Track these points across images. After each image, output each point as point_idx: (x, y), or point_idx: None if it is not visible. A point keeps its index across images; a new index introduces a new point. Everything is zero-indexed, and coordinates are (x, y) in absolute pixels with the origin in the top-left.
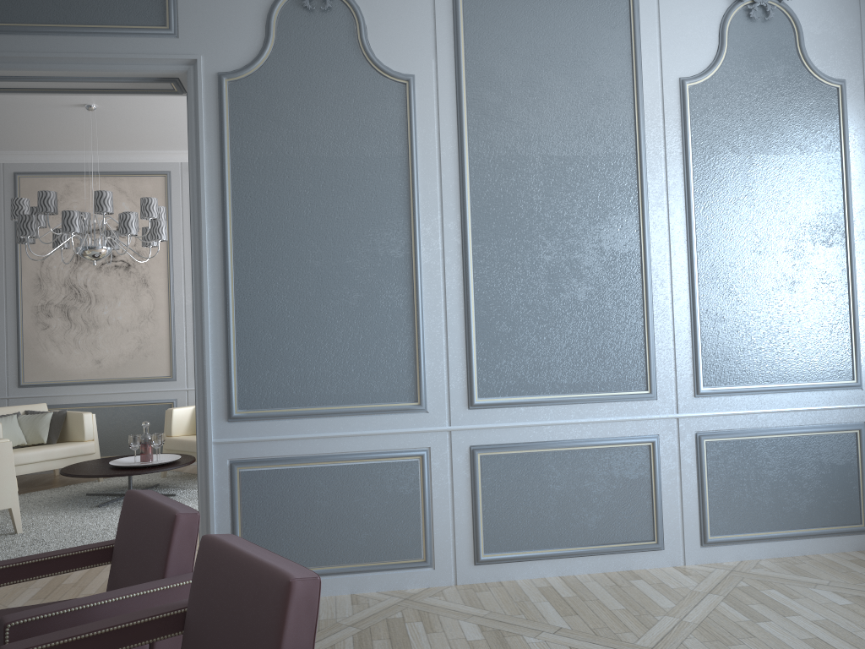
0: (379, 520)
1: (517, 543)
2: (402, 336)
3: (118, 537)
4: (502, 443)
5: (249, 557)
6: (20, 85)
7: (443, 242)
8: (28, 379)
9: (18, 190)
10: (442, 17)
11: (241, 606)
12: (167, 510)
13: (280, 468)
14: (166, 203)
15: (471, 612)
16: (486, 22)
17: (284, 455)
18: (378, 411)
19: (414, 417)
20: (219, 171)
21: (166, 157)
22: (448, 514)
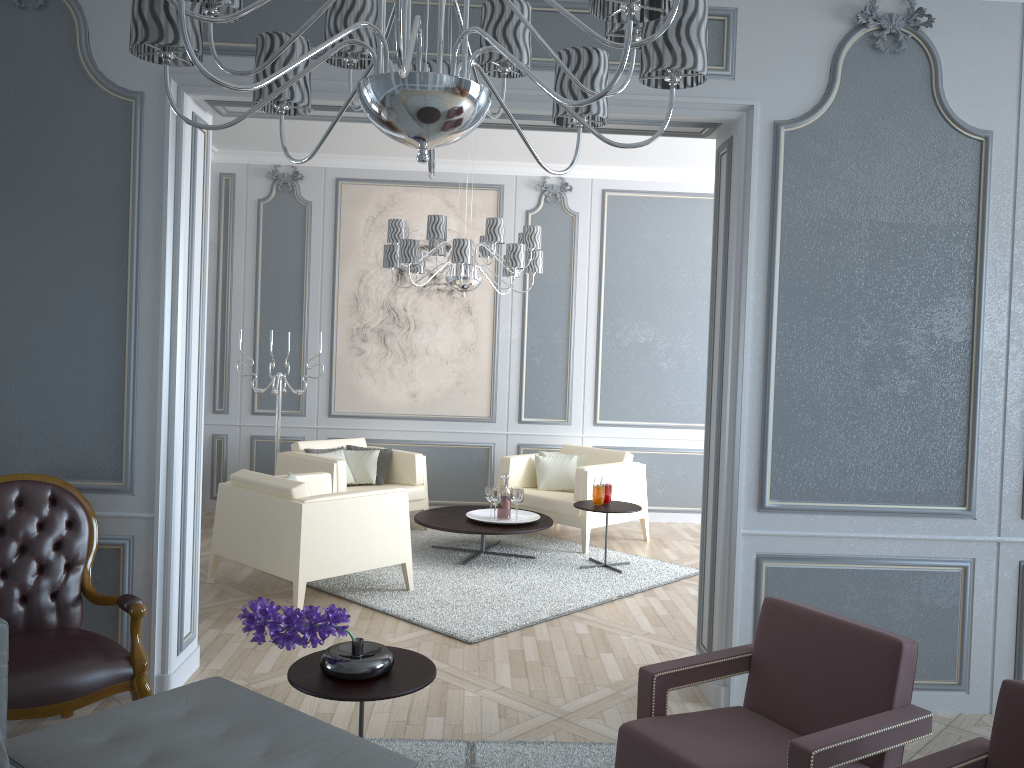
0: (912, 634)
1: None
2: (954, 431)
3: (764, 647)
4: None
5: None
6: (542, 123)
7: (1008, 326)
8: (338, 409)
9: (339, 198)
10: None
11: None
12: (880, 635)
13: (808, 567)
14: None
15: None
16: None
17: (814, 553)
18: (921, 513)
19: (959, 523)
20: (767, 232)
21: (501, 169)
22: (989, 634)
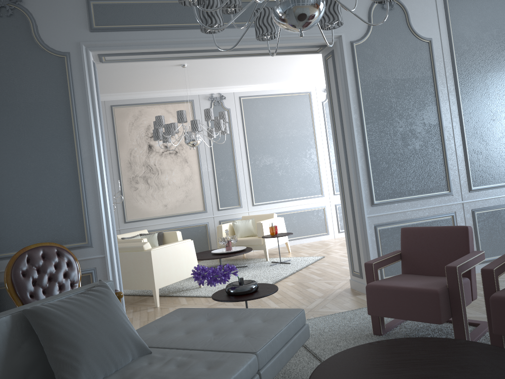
0: None
1: (494, 252)
2: (439, 161)
3: (406, 247)
4: (484, 207)
5: None
6: (251, 52)
7: (450, 115)
8: (129, 218)
9: (113, 115)
10: (440, 10)
11: None
12: (457, 226)
13: (394, 226)
14: (193, 117)
15: (500, 280)
16: (458, 12)
17: (396, 220)
18: (433, 196)
19: (447, 198)
20: (355, 88)
21: (191, 92)
22: None
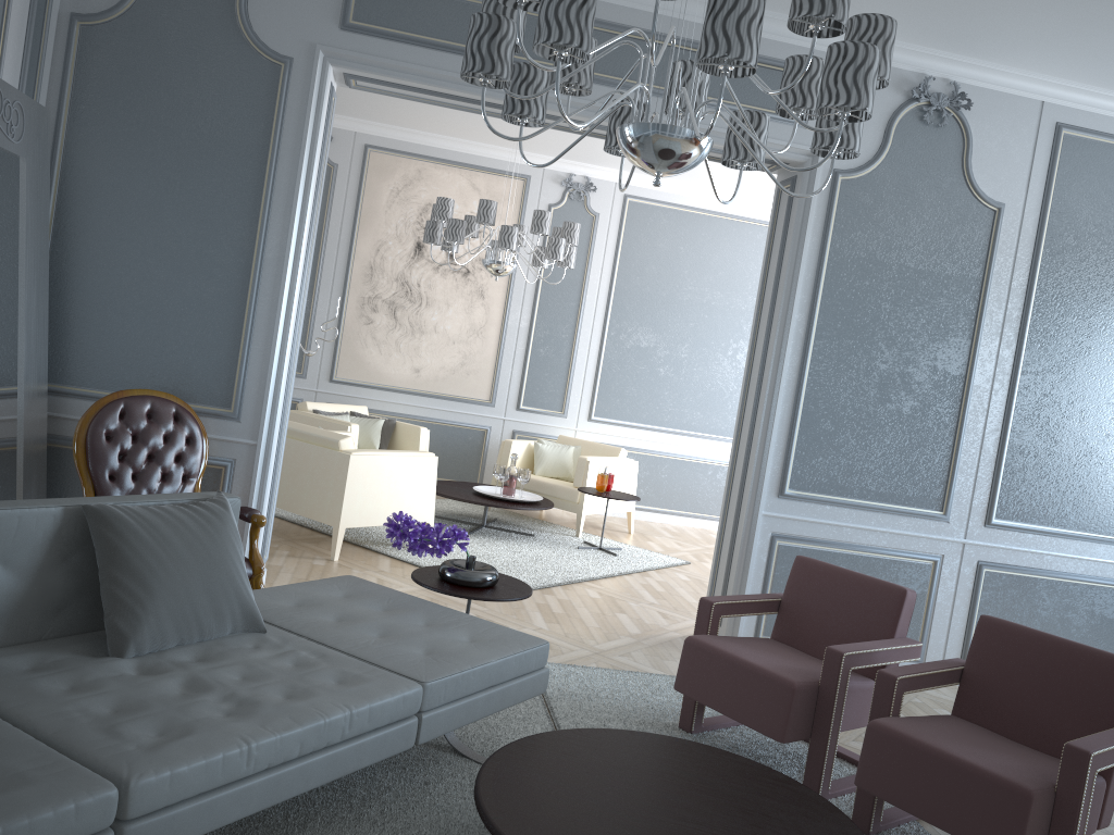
0: None
1: None
2: (941, 448)
3: (793, 593)
4: (1005, 563)
5: (1068, 641)
6: None
7: (994, 367)
8: (340, 375)
9: (366, 165)
10: (1040, 152)
11: (1067, 674)
12: (890, 585)
13: (812, 548)
14: (520, 210)
15: None
16: (1079, 165)
17: (818, 537)
18: (907, 513)
19: (936, 524)
20: (816, 263)
21: (530, 160)
22: (946, 618)
